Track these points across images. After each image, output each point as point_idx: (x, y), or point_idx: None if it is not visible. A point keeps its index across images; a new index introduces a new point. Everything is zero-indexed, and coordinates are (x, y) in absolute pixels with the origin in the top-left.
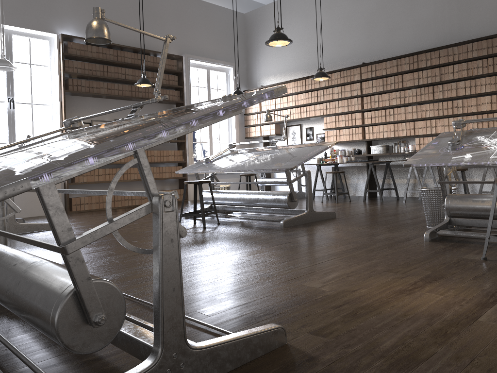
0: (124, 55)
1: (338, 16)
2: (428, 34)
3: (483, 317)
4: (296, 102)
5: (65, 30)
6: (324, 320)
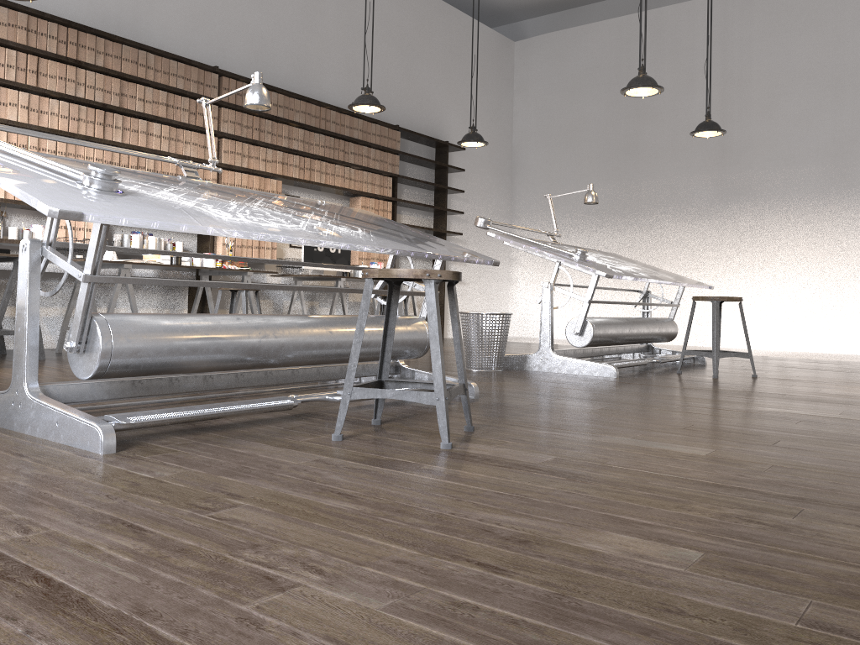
0: None
1: None
2: None
3: None
4: None
5: None
6: None
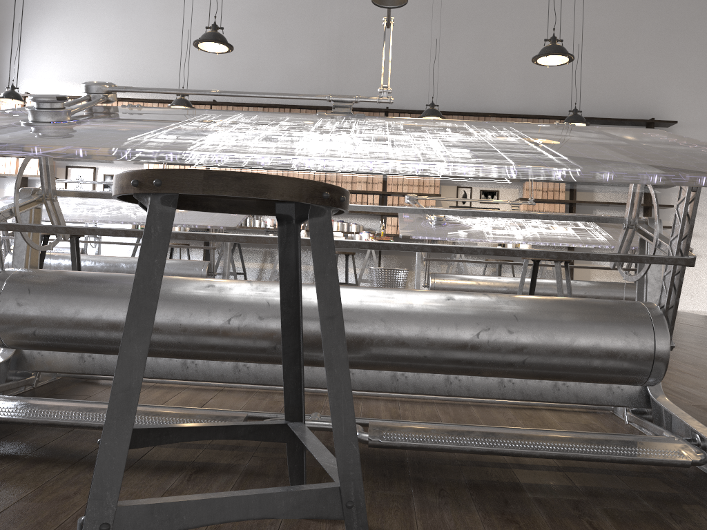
0: None
1: (179, 26)
2: (300, 87)
3: None
4: None
5: None
6: None
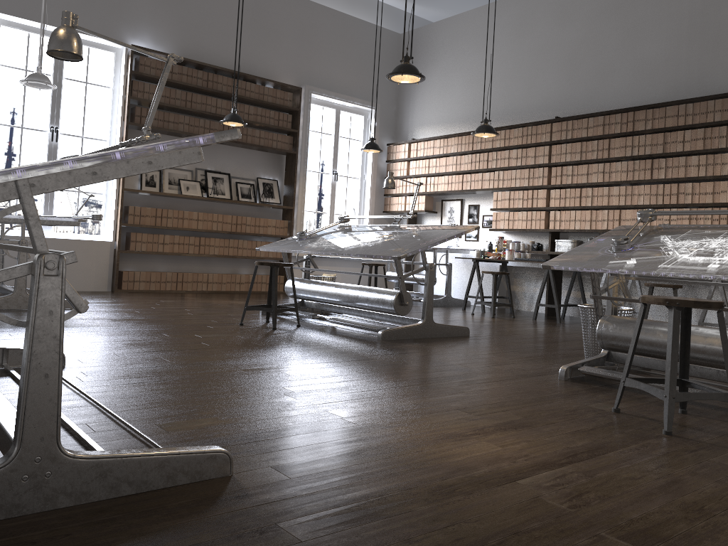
0: (218, 80)
1: (528, 47)
2: (654, 82)
3: (527, 479)
4: (457, 167)
5: (138, 40)
6: (309, 456)
